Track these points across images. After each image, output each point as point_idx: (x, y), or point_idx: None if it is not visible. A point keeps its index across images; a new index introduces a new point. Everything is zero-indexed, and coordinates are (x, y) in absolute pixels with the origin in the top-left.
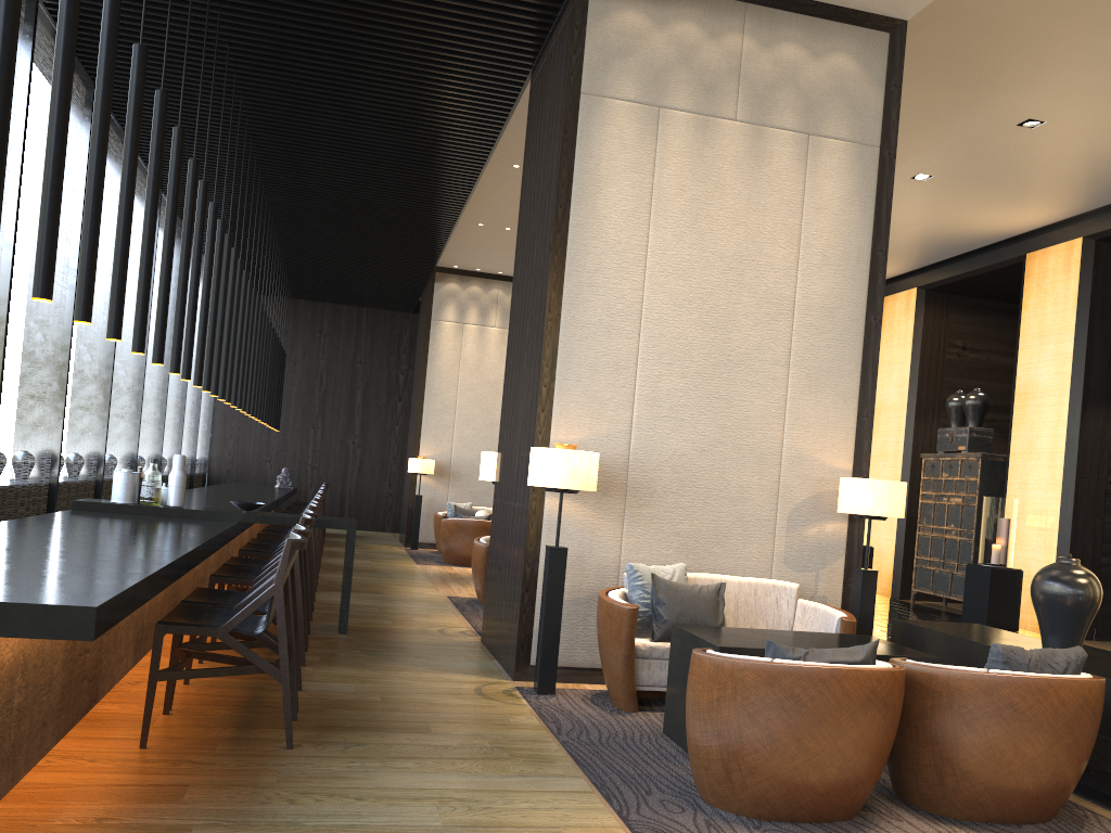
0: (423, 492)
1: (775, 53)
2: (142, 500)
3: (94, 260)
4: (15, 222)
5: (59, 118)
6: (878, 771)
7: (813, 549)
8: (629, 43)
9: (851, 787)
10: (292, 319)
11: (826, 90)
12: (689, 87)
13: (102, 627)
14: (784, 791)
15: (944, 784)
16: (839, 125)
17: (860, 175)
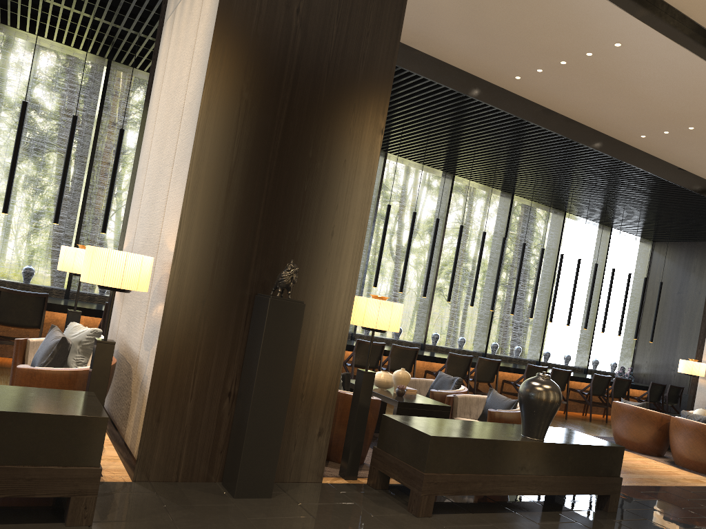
0: (702, 394)
1: None
2: None
3: None
4: None
5: None
6: None
7: (152, 329)
8: None
9: None
10: (700, 258)
11: None
12: None
13: None
14: None
15: None
16: None
17: None
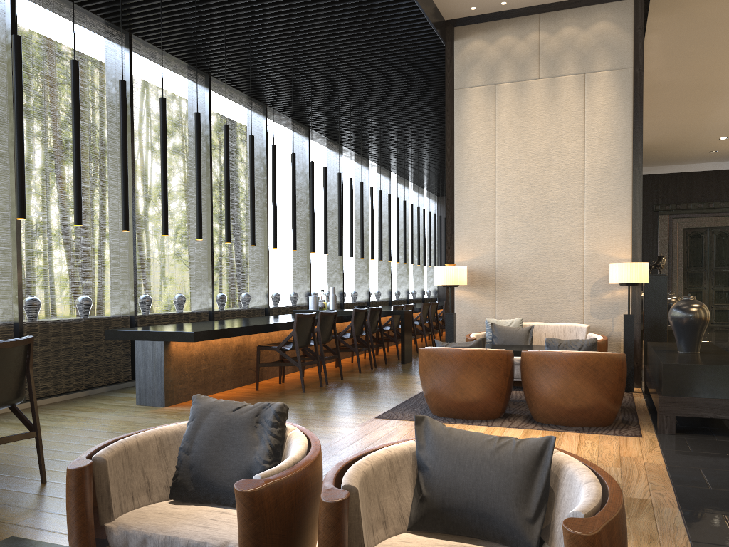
0: None
1: (558, 35)
2: (318, 308)
3: (228, 221)
4: (266, 198)
5: (197, 181)
6: (488, 396)
7: (608, 306)
8: (476, 57)
9: (472, 402)
10: None
11: (593, 45)
12: (510, 69)
13: (200, 338)
14: (443, 403)
15: (532, 406)
16: (603, 62)
17: (621, 87)
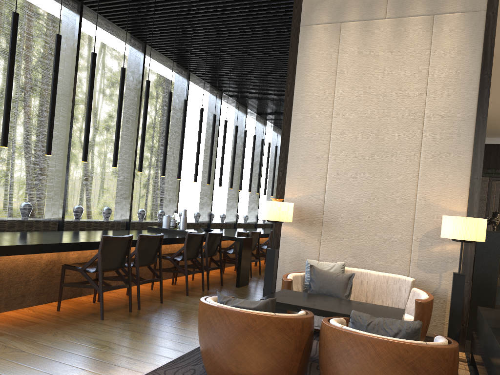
0: None
1: None
2: (170, 227)
3: (50, 132)
4: (137, 125)
5: (7, 84)
6: None
7: (437, 260)
8: None
9: None
10: None
11: None
12: (357, 8)
13: None
14: (217, 374)
15: None
16: (455, 4)
17: (471, 30)
